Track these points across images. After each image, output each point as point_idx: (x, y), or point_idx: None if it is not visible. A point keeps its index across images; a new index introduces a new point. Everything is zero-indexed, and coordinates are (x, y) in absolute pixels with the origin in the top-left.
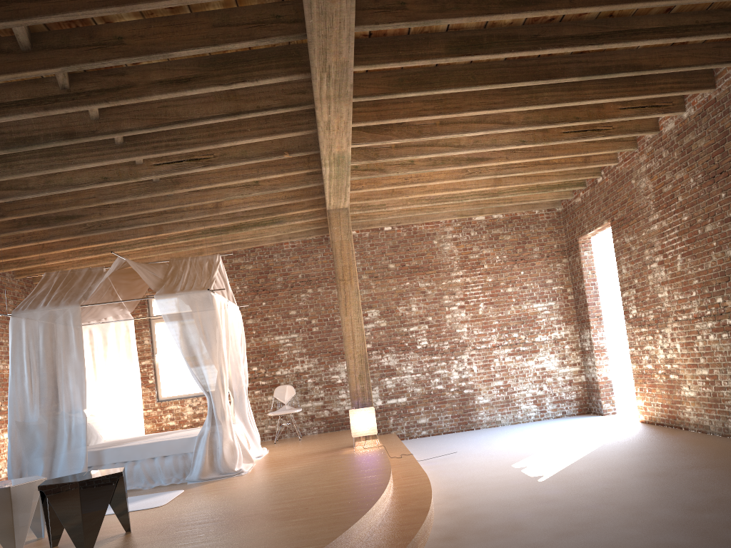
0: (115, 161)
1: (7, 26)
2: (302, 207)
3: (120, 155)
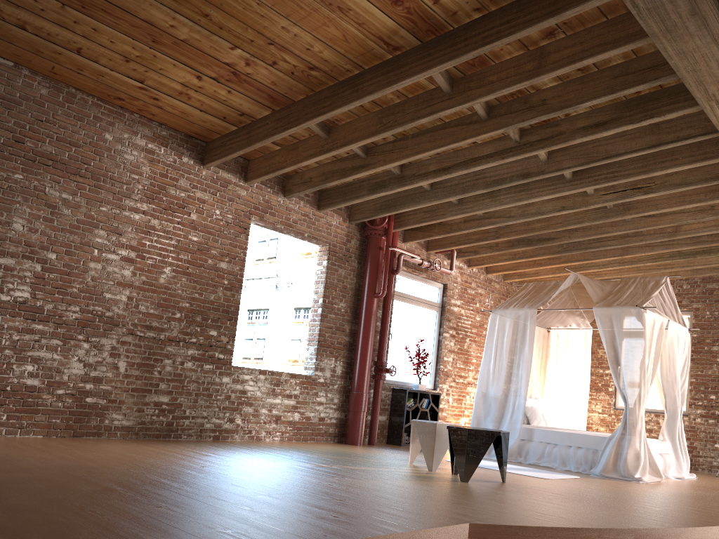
0: (564, 193)
1: (463, 108)
2: None
3: (568, 188)
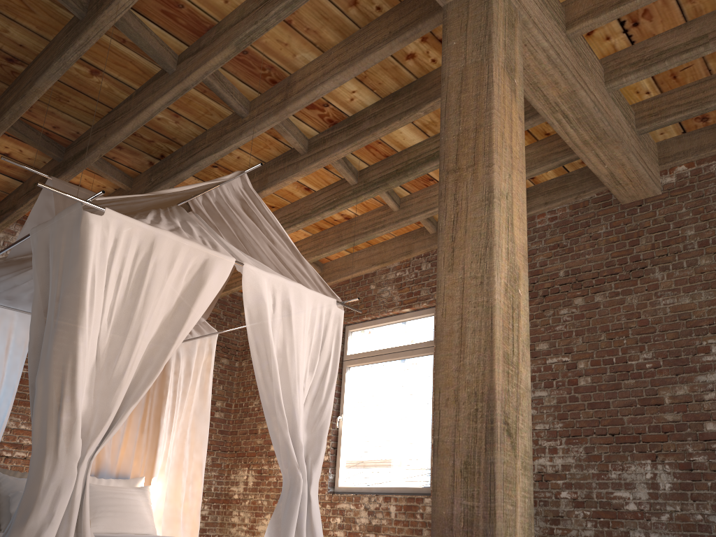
0: None
1: None
2: None
3: None
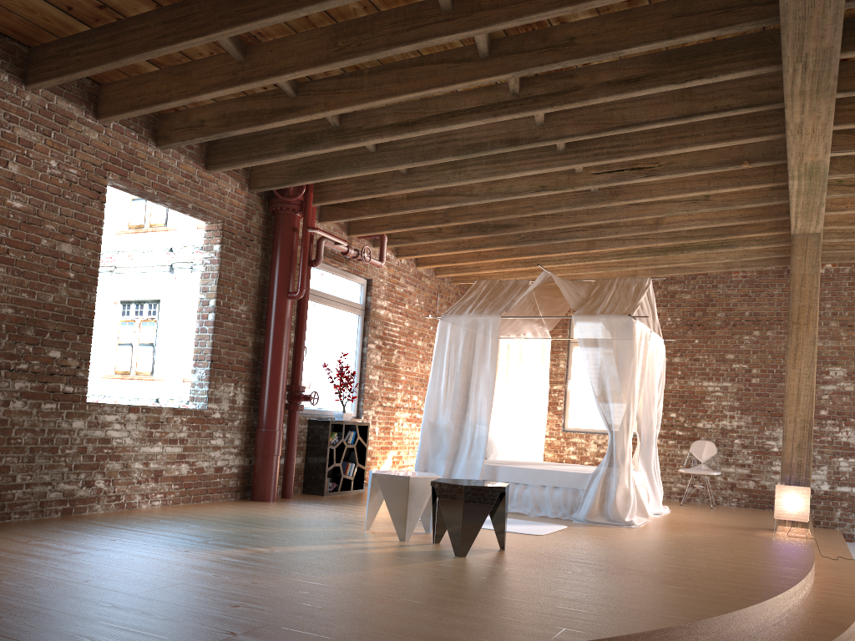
0: (553, 169)
1: (469, 35)
2: (760, 230)
3: (559, 162)
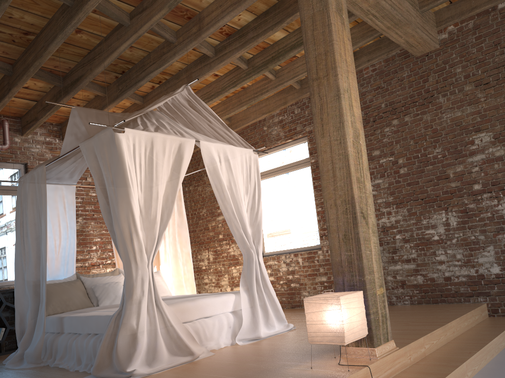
0: None
1: None
2: None
3: None
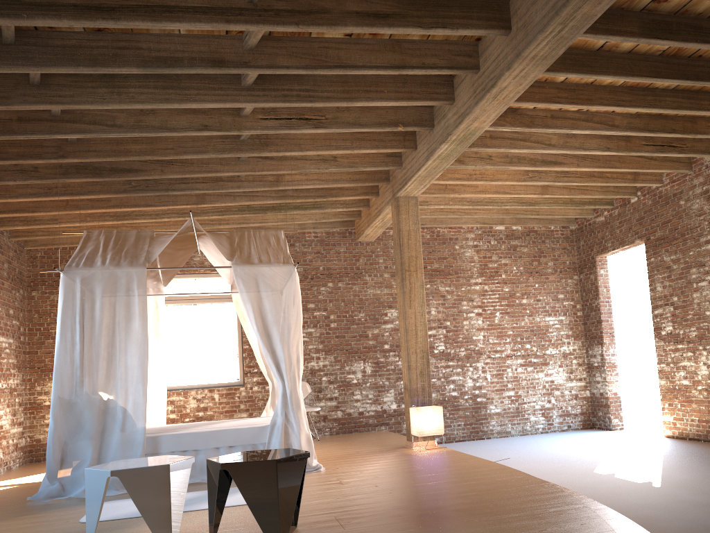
0: (239, 105)
1: None
2: (355, 194)
3: (246, 98)
